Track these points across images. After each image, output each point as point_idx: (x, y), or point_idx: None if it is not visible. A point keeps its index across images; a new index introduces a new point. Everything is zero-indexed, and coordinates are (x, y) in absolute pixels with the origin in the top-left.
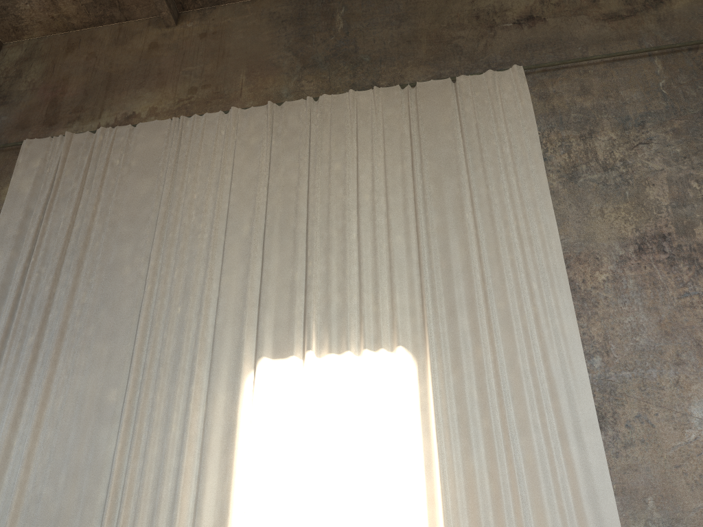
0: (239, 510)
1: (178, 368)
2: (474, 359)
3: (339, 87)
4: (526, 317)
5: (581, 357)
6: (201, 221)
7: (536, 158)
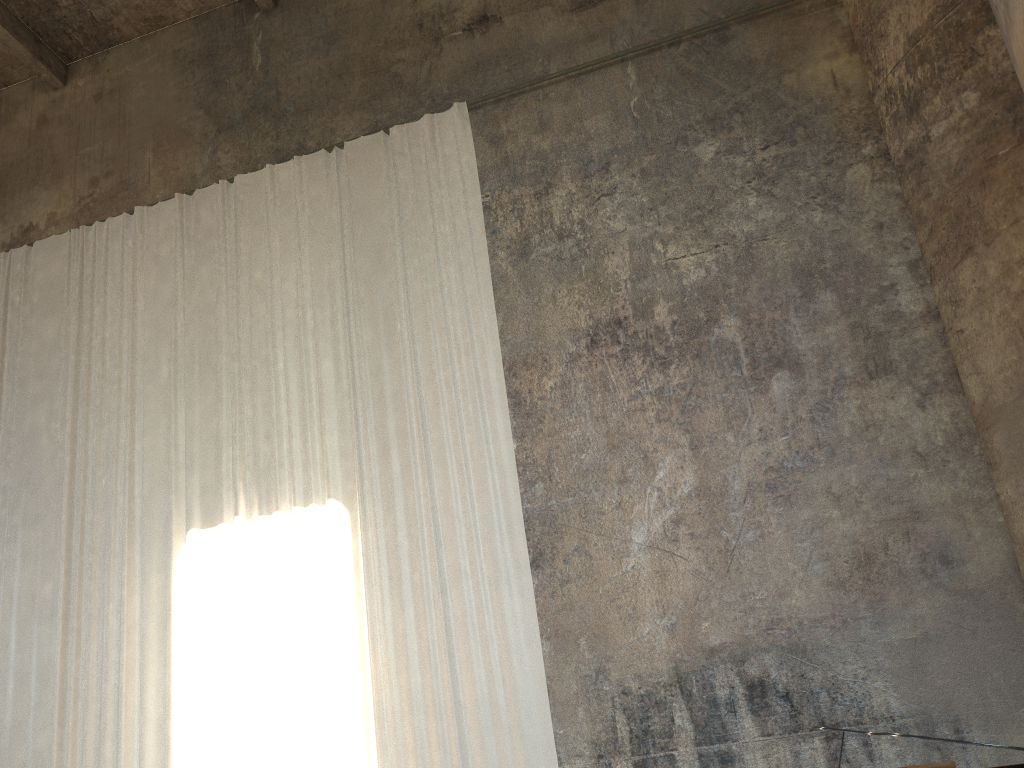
0: (184, 698)
1: (108, 552)
2: (407, 505)
3: (261, 156)
4: (460, 448)
5: (516, 489)
6: (115, 368)
7: (478, 235)
